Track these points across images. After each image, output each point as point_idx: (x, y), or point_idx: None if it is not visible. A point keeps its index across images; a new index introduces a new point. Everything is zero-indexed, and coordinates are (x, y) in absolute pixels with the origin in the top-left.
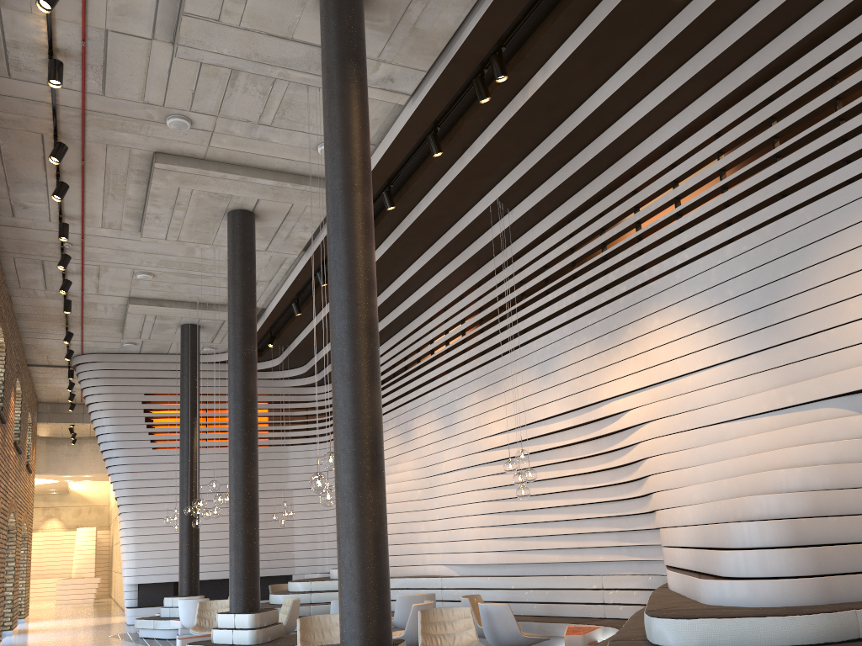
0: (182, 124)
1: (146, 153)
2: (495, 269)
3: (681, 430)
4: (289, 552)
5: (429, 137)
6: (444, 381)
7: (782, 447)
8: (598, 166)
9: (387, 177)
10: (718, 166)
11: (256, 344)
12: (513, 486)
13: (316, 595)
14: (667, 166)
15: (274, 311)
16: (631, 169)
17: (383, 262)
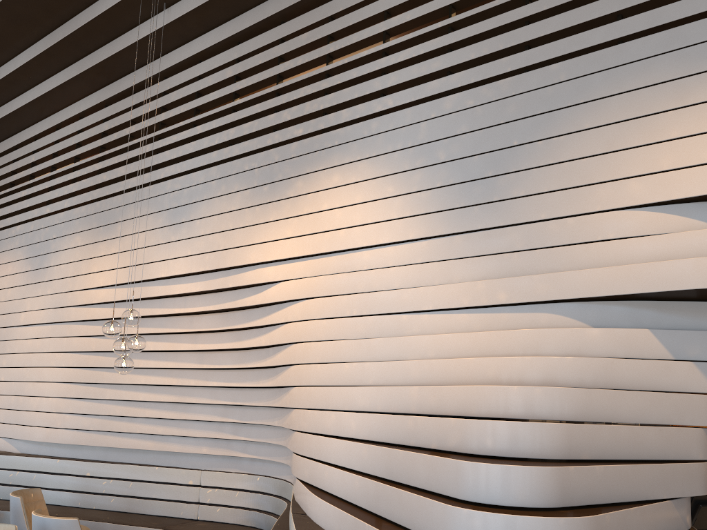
0: None
1: None
2: (132, 87)
3: (346, 315)
4: None
5: None
6: (41, 214)
7: (488, 355)
8: None
9: None
10: None
11: None
12: (110, 354)
13: None
14: None
15: None
16: None
17: None
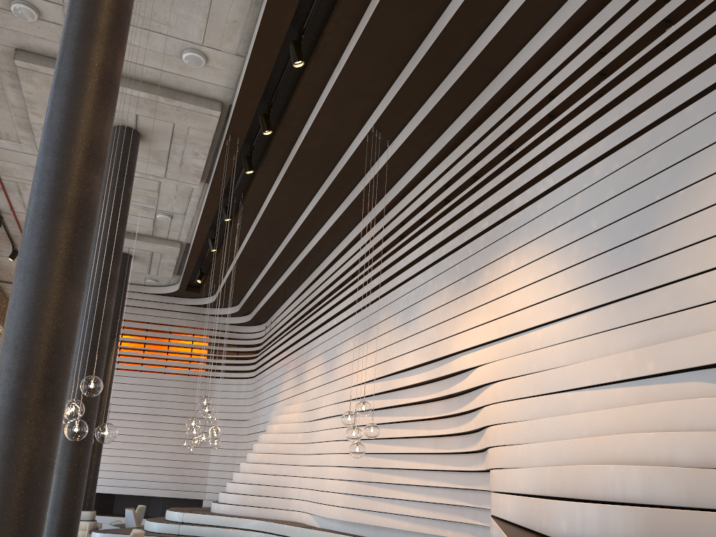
0: (27, 12)
1: (7, 50)
2: (382, 211)
3: (524, 396)
4: (203, 478)
5: (290, 44)
6: (331, 325)
7: (631, 432)
8: (474, 86)
9: (260, 96)
10: (597, 68)
11: (118, 263)
12: (373, 441)
13: (184, 527)
14: (543, 78)
15: (195, 246)
16: (507, 87)
17: (279, 198)
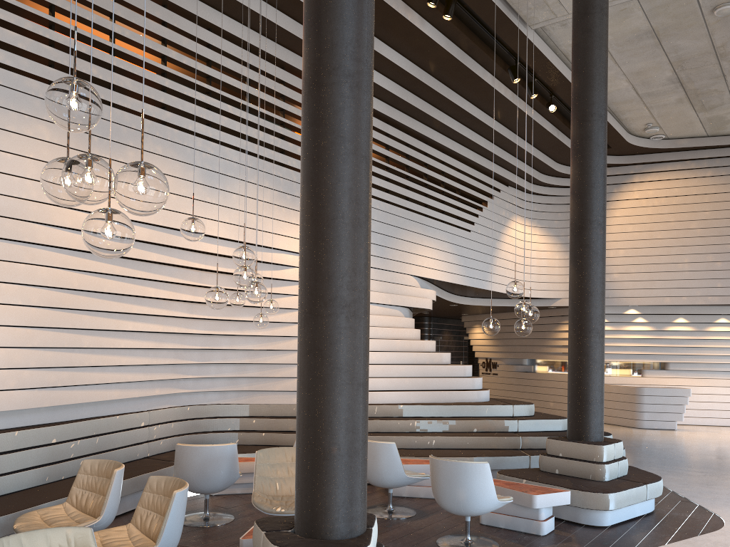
0: None
1: None
2: None
3: None
4: None
5: None
6: None
7: (394, 326)
8: None
9: None
10: None
11: None
12: (95, 295)
13: None
14: None
15: None
16: None
17: None
